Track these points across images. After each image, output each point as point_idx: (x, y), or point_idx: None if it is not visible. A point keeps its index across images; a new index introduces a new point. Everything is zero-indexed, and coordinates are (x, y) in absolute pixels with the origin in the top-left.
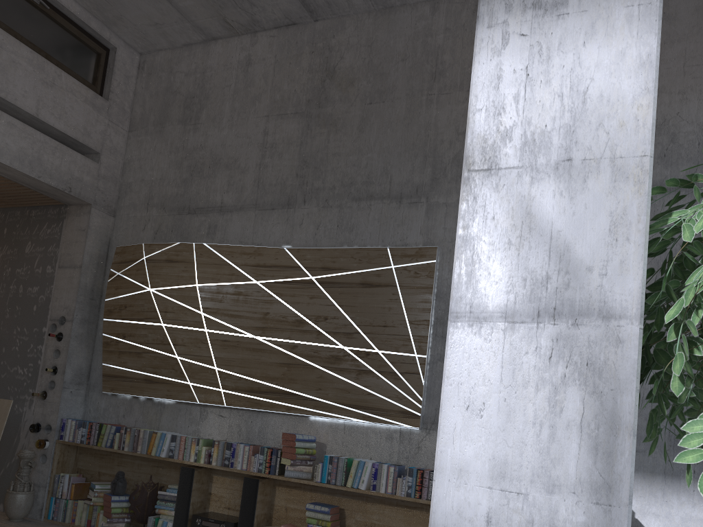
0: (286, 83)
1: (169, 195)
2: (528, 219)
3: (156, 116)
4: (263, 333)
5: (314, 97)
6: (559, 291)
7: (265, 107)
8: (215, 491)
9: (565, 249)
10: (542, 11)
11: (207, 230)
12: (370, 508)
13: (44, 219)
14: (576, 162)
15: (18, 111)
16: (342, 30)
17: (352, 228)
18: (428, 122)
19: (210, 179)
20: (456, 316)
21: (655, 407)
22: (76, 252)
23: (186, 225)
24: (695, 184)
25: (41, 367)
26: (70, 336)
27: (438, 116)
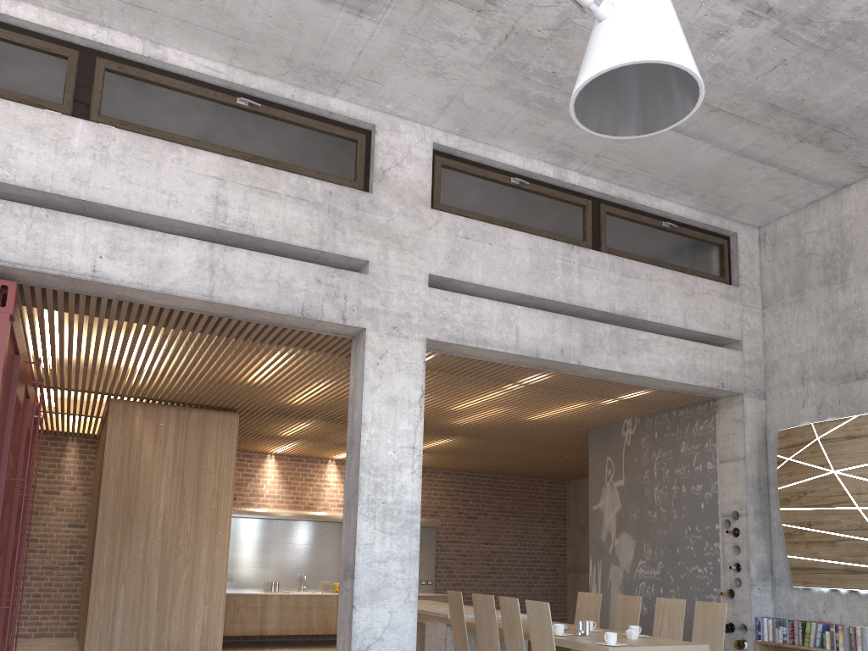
0: None
1: (826, 365)
2: None
3: (791, 286)
4: None
5: None
6: None
7: None
8: None
9: None
10: None
11: None
12: None
13: (693, 416)
14: None
15: (669, 328)
16: None
17: None
18: None
19: None
20: None
21: None
22: (735, 444)
23: (856, 392)
24: None
25: (721, 565)
26: (747, 531)
27: None
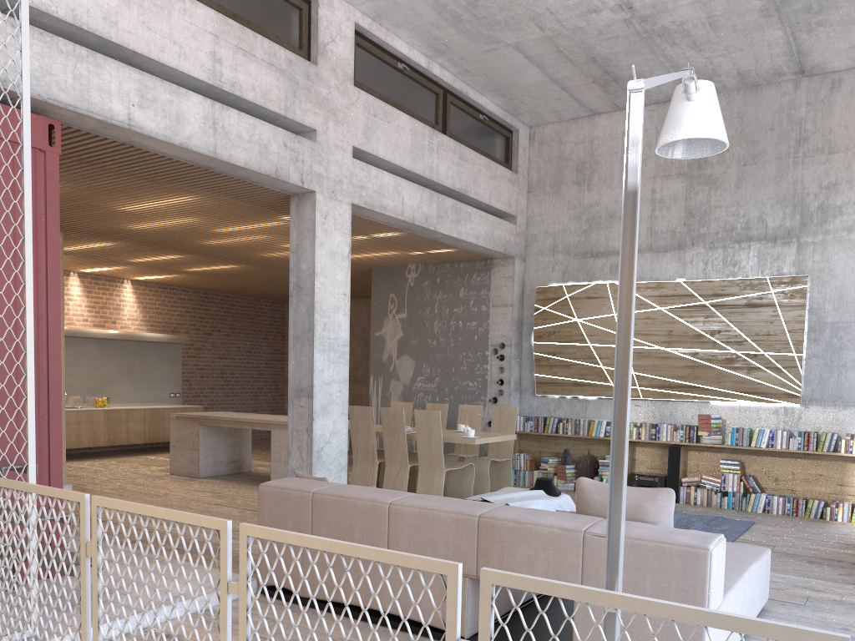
0: None
1: (571, 243)
2: None
3: (551, 179)
4: (669, 345)
5: (694, 161)
6: None
7: (651, 170)
8: (638, 457)
9: None
10: None
11: (609, 269)
12: (764, 460)
13: (472, 269)
14: None
15: (479, 203)
16: None
17: (735, 264)
18: (795, 179)
19: (607, 229)
20: None
21: None
22: (506, 294)
23: (590, 266)
24: None
25: (489, 380)
26: (510, 357)
27: (803, 174)
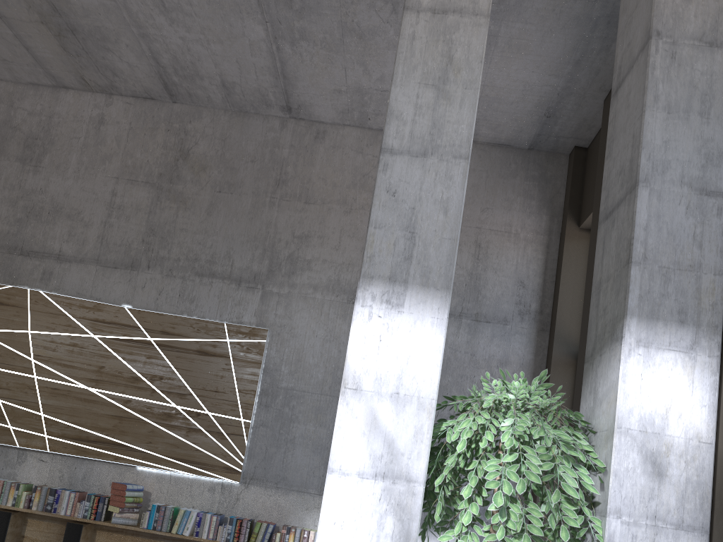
0: (139, 152)
1: None
2: (375, 421)
3: None
4: (97, 385)
5: (167, 172)
6: (387, 463)
7: (115, 169)
8: (29, 534)
9: (392, 441)
10: (390, 306)
11: (41, 275)
12: None
13: None
14: (401, 395)
15: None
16: (199, 118)
17: (193, 300)
18: (270, 221)
19: (49, 225)
20: (332, 470)
21: (426, 516)
22: None
23: (17, 266)
24: (455, 400)
25: None
26: None
27: (278, 217)
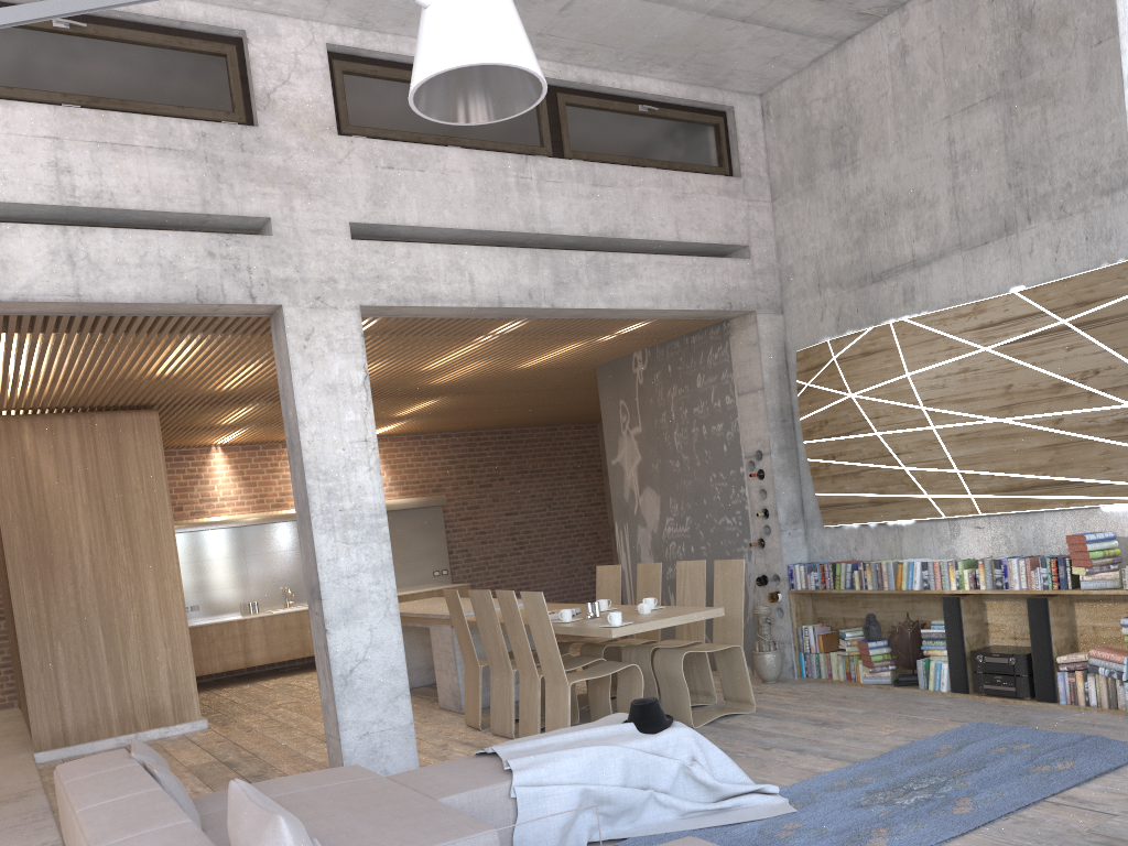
0: (964, 60)
1: (842, 267)
2: None
3: (800, 170)
4: (1010, 412)
5: (1010, 66)
6: None
7: (941, 106)
8: (992, 620)
9: None
10: None
11: (902, 297)
12: None
13: (706, 343)
14: None
15: (660, 243)
16: None
17: (1109, 236)
18: None
19: (890, 229)
20: None
21: None
22: (753, 372)
23: (873, 298)
24: None
25: (749, 513)
26: (772, 471)
27: None
